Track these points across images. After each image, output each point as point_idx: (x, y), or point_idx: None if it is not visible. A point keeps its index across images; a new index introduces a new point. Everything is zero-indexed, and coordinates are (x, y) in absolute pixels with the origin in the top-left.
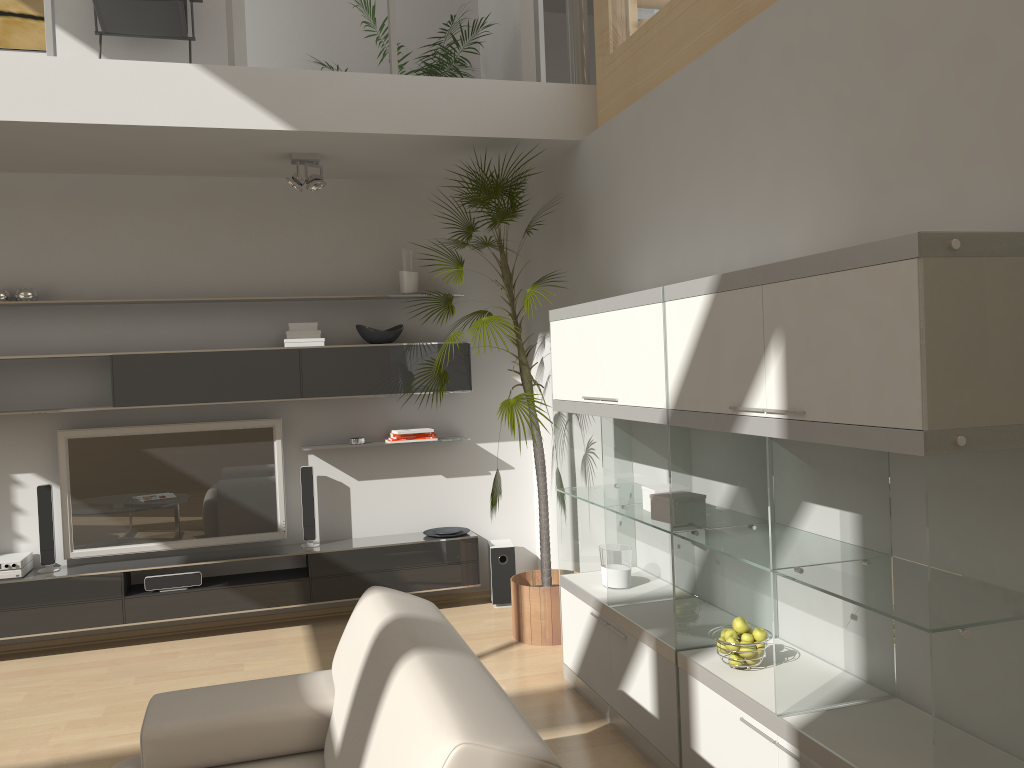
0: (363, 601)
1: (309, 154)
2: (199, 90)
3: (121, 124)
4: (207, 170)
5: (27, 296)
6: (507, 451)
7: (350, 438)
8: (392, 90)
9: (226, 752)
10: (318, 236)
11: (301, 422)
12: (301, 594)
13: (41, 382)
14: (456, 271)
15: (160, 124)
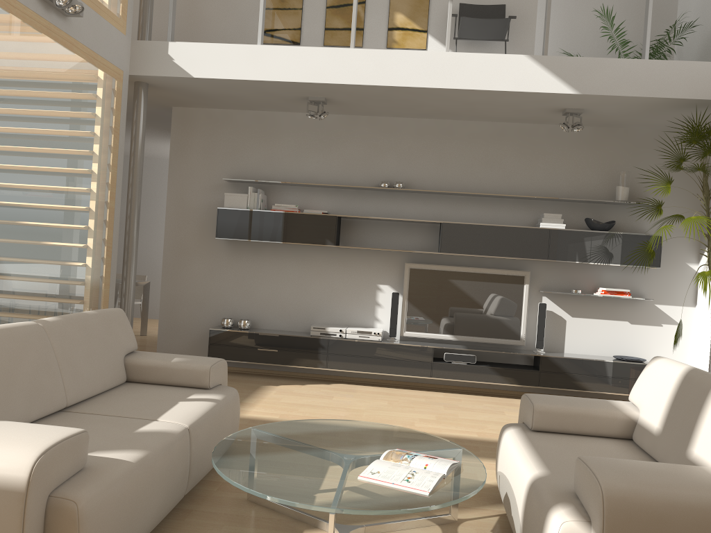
0: (656, 361)
1: (576, 109)
2: (526, 70)
3: (481, 89)
4: (505, 118)
5: (400, 186)
6: (676, 312)
7: (571, 289)
8: (644, 69)
9: (576, 426)
10: (564, 161)
11: (540, 275)
12: (533, 380)
13: (398, 235)
14: (664, 187)
15: (502, 90)
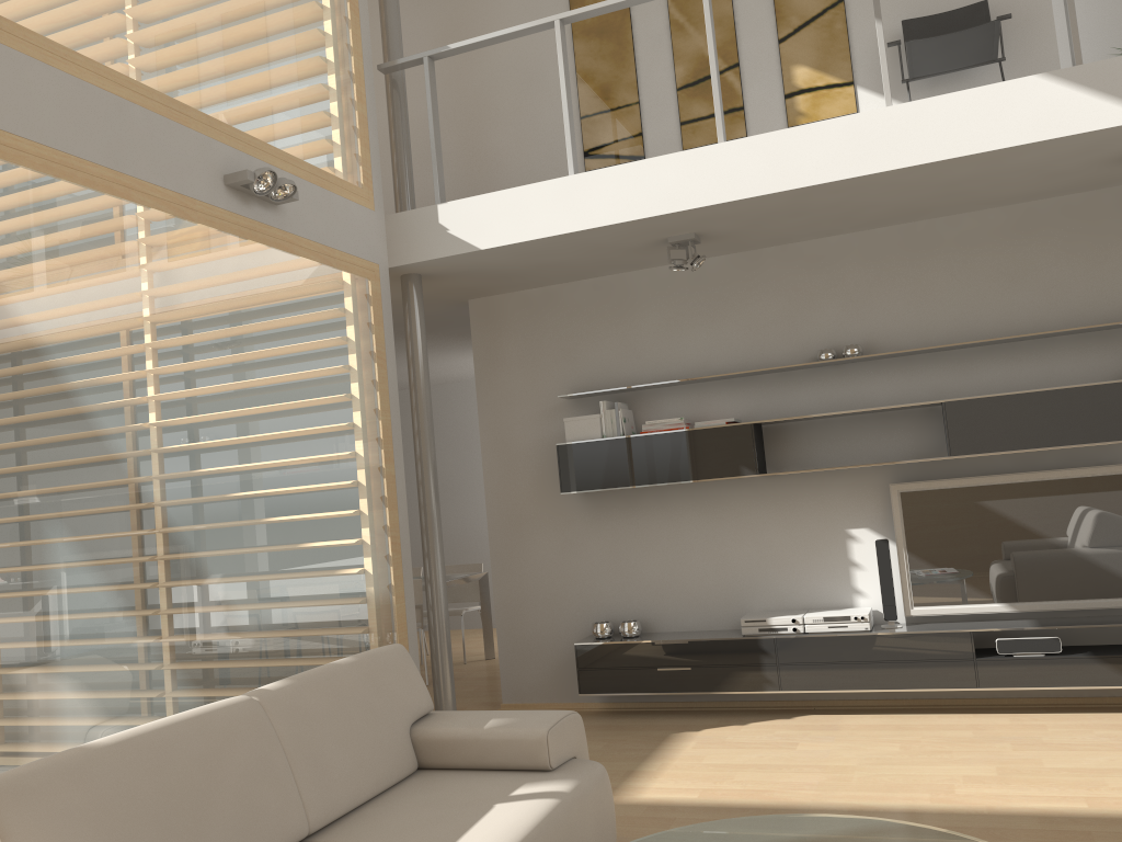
0: None
1: None
2: (1045, 100)
3: (964, 155)
4: (1028, 194)
5: (854, 352)
6: None
7: None
8: None
9: None
10: None
11: None
12: None
13: (868, 437)
14: None
15: (1005, 146)
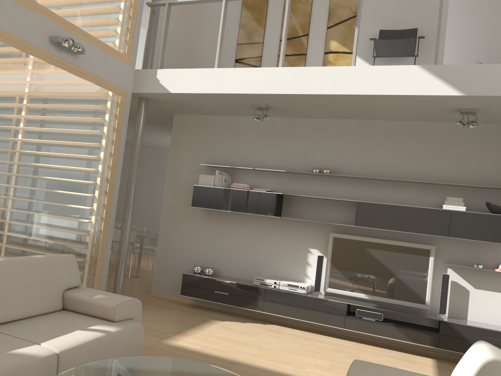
0: (474, 346)
1: (470, 109)
2: (417, 77)
3: (378, 94)
4: (414, 118)
5: (326, 171)
6: None
7: (473, 264)
8: None
9: None
10: (469, 153)
11: (446, 250)
12: (433, 341)
13: (326, 210)
14: None
15: (396, 94)
